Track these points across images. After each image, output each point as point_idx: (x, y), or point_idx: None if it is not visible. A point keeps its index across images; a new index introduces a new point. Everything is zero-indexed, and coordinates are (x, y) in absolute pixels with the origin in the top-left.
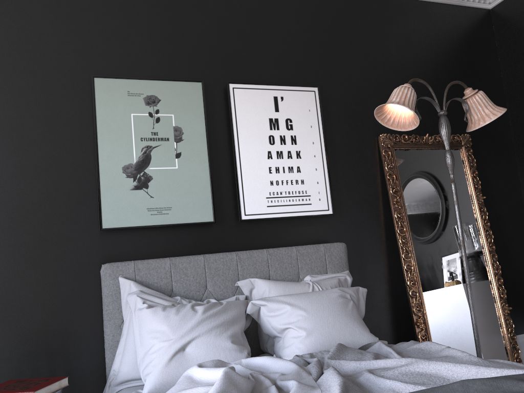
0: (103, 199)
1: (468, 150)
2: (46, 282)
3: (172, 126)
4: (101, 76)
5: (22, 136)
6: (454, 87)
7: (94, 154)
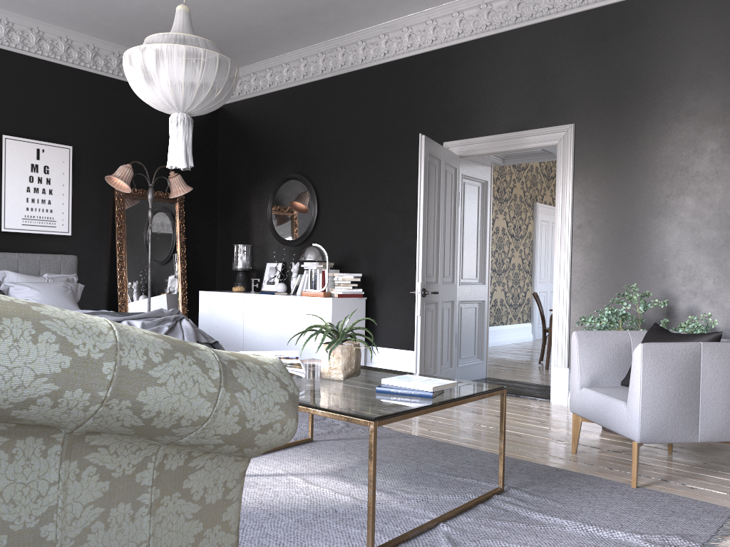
0: None
1: (181, 205)
2: None
3: None
4: None
5: None
6: None
7: None
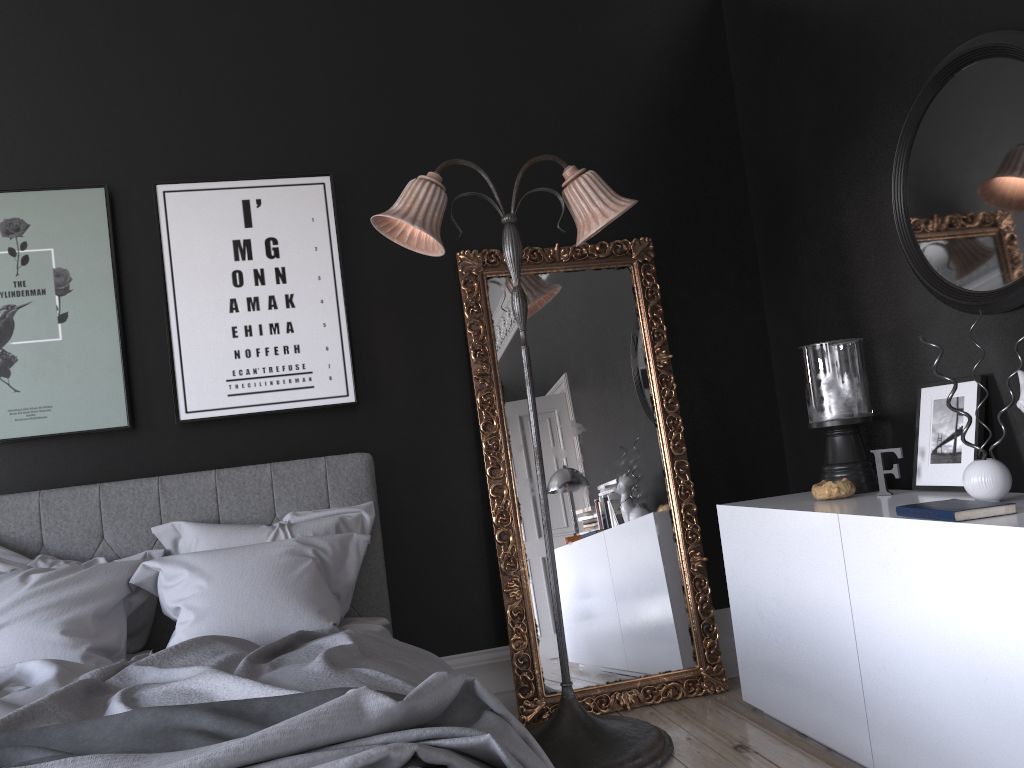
0: None
1: (647, 268)
2: None
3: (52, 269)
4: None
5: None
6: (627, 148)
7: None
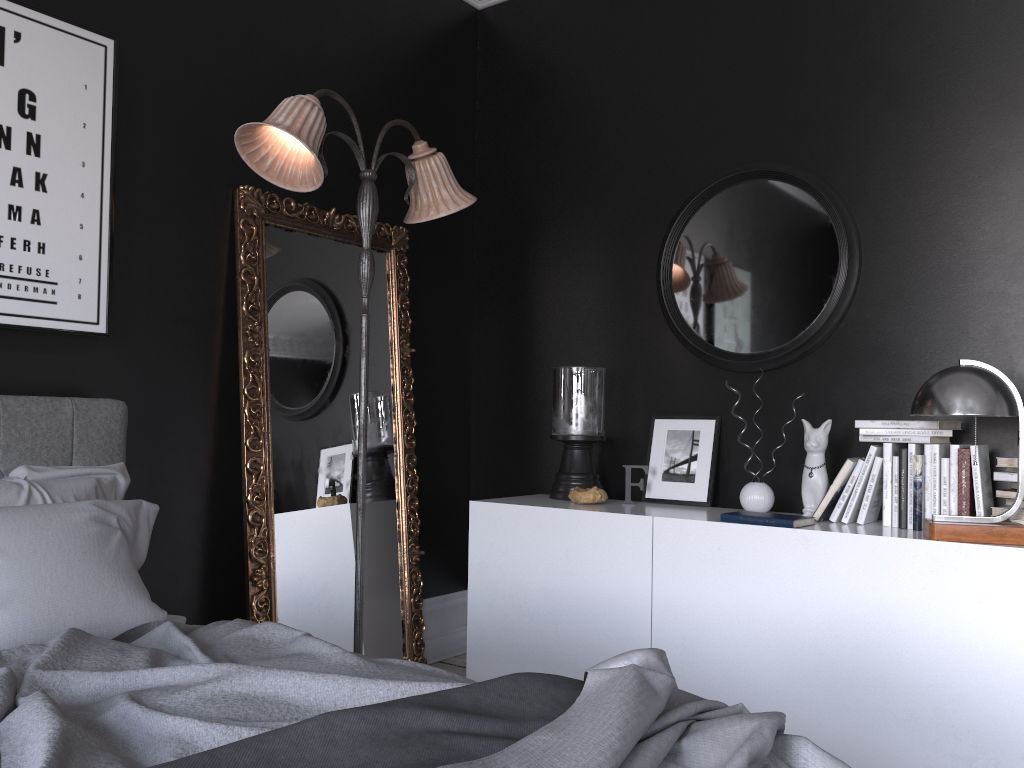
0: None
1: (401, 258)
2: None
3: None
4: None
5: None
6: (397, 133)
7: None
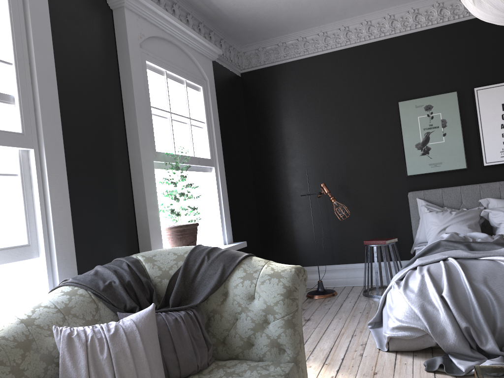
0: (406, 161)
1: None
2: (384, 200)
3: (440, 119)
4: (401, 100)
5: (368, 136)
6: None
7: (401, 139)
